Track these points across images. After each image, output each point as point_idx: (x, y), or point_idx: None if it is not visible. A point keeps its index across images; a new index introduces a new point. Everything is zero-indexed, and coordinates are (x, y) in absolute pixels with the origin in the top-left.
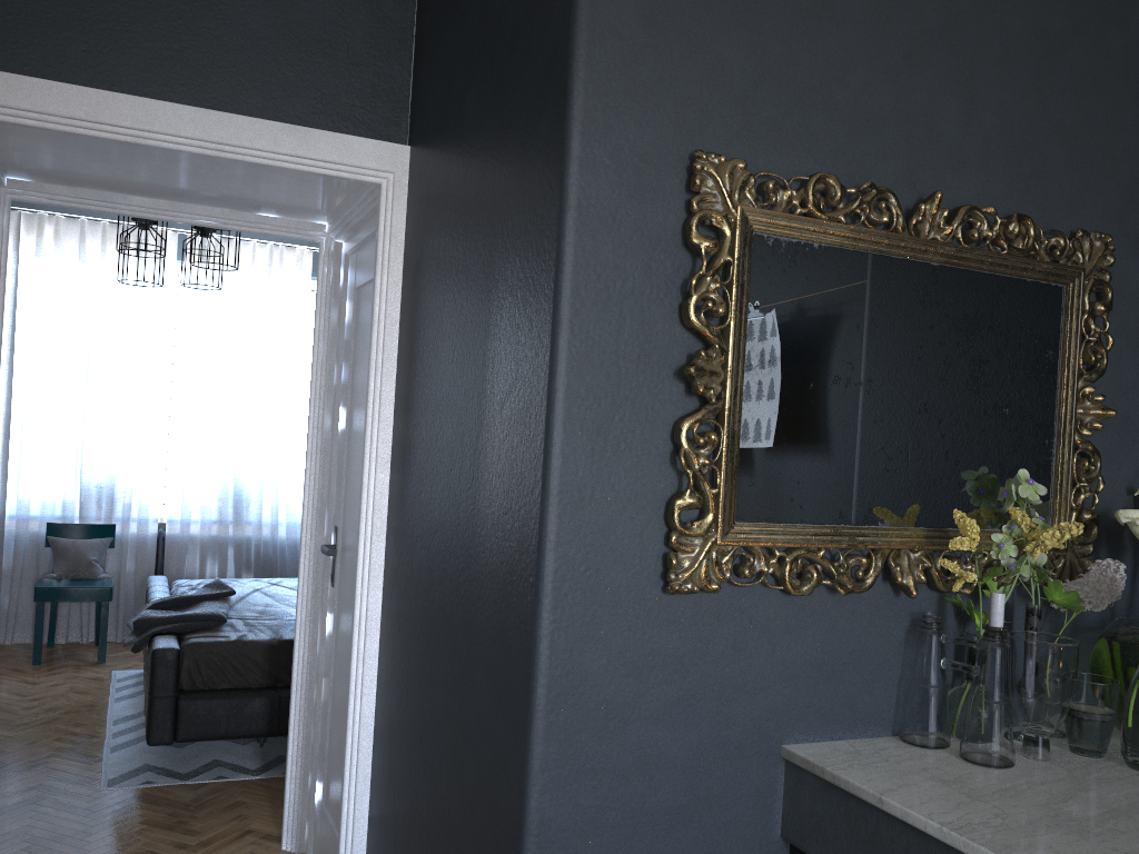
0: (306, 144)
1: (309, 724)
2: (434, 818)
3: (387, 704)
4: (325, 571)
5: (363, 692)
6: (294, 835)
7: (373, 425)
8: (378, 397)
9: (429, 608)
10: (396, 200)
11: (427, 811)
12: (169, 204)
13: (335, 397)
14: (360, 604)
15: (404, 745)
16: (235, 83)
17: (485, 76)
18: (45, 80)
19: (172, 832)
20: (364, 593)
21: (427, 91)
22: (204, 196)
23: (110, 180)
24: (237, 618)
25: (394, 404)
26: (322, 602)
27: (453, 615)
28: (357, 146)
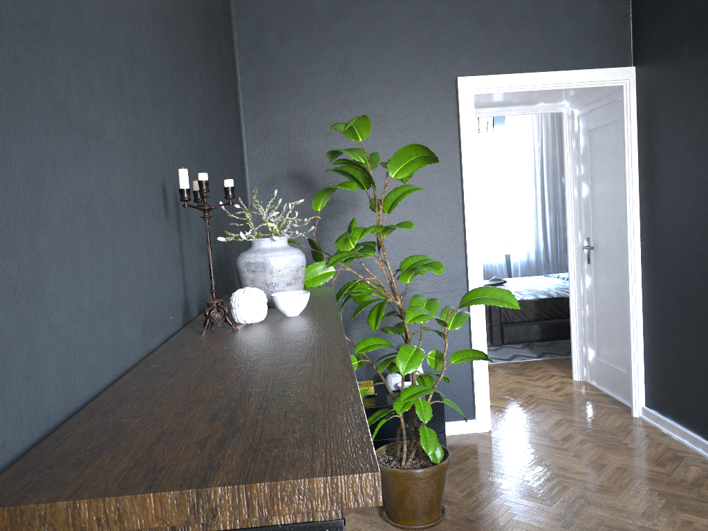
0: (593, 76)
1: (581, 325)
2: (698, 330)
3: (652, 298)
4: (582, 258)
5: (636, 296)
6: (578, 373)
7: (629, 187)
8: (630, 175)
9: (682, 253)
10: (631, 91)
11: (692, 329)
12: (501, 108)
13: (579, 181)
14: (631, 261)
15: (669, 310)
16: (562, 58)
17: (696, 38)
18: (499, 75)
19: (521, 376)
20: (632, 256)
21: (647, 43)
22: (520, 102)
23: (485, 104)
24: (513, 292)
25: (638, 177)
26: (582, 272)
27: (701, 252)
28: (613, 72)
